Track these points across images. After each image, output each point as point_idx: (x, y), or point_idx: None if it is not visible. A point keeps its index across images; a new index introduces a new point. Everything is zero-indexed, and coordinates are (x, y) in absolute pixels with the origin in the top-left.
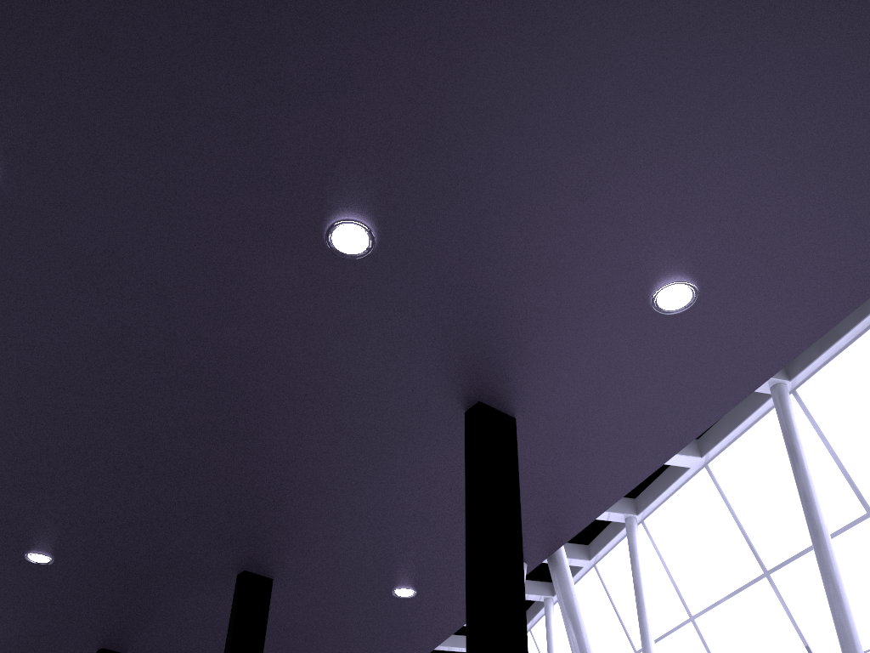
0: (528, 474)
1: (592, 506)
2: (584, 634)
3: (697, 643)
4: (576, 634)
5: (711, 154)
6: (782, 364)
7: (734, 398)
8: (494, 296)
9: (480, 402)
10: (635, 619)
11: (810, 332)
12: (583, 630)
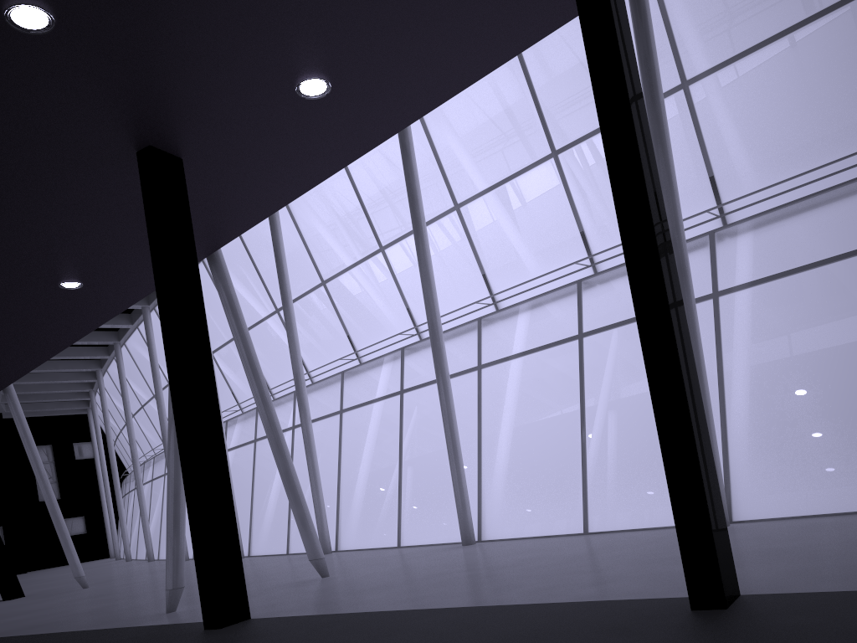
0: (192, 198)
1: (246, 221)
2: (242, 321)
3: (327, 297)
4: (236, 322)
5: (341, 3)
6: (390, 135)
7: (357, 154)
8: (166, 73)
9: (151, 146)
10: (275, 275)
11: (409, 117)
12: (241, 318)
